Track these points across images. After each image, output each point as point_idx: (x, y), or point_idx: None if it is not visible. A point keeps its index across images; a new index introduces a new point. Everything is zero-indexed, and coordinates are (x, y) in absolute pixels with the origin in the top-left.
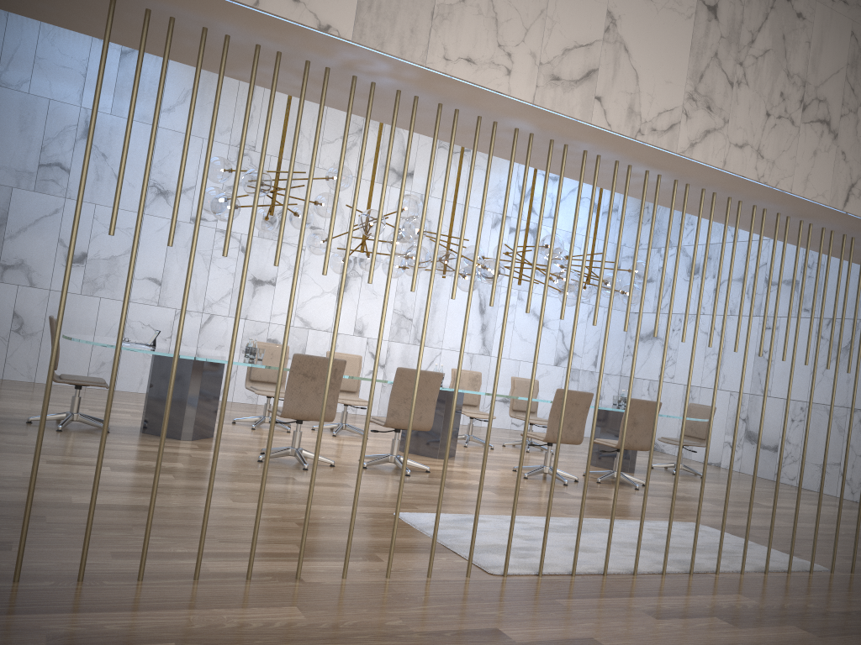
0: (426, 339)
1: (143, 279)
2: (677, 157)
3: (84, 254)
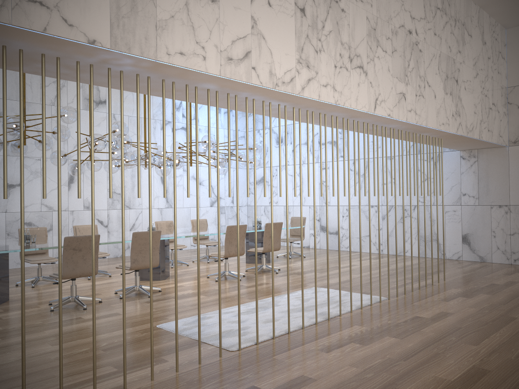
0: (131, 204)
1: None
2: (296, 96)
3: None
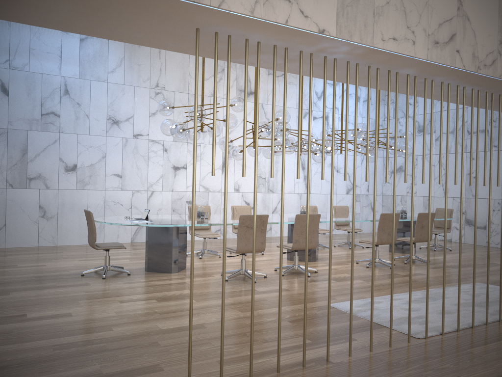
0: (274, 189)
1: (111, 175)
2: (495, 79)
3: (75, 165)
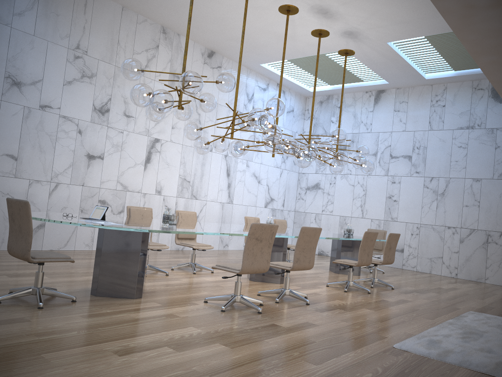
0: (198, 195)
1: (2, 155)
2: None
3: None
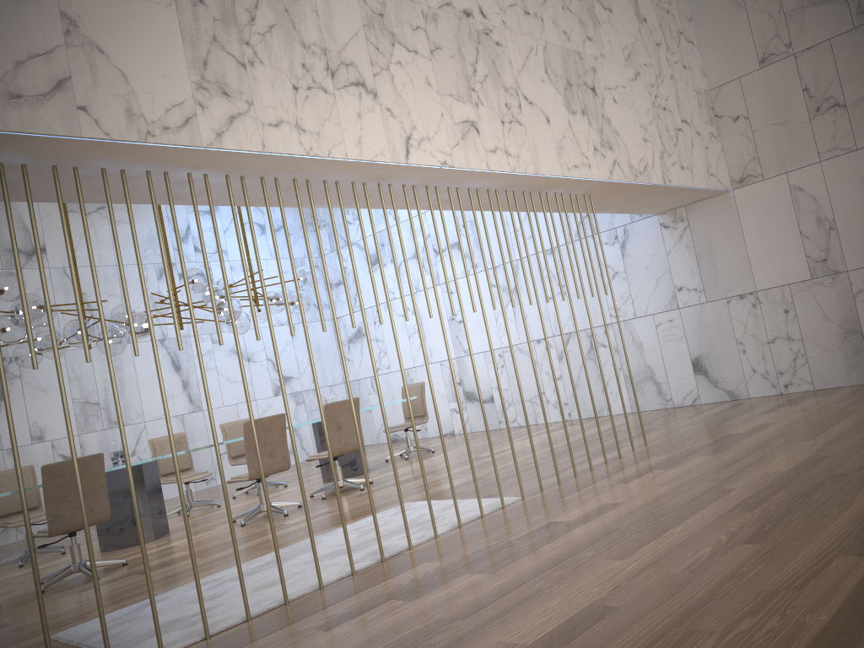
0: (124, 418)
1: None
2: (208, 151)
3: None
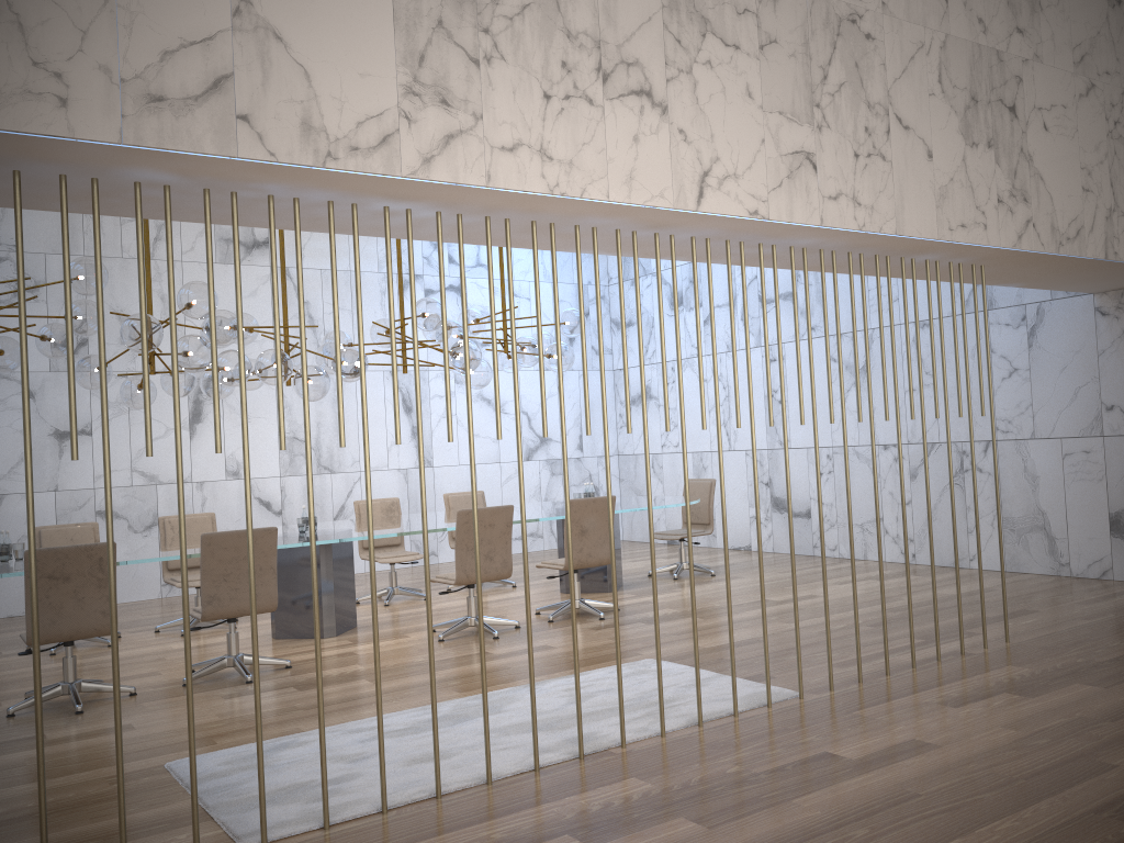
0: (336, 463)
1: None
2: (411, 181)
3: None
